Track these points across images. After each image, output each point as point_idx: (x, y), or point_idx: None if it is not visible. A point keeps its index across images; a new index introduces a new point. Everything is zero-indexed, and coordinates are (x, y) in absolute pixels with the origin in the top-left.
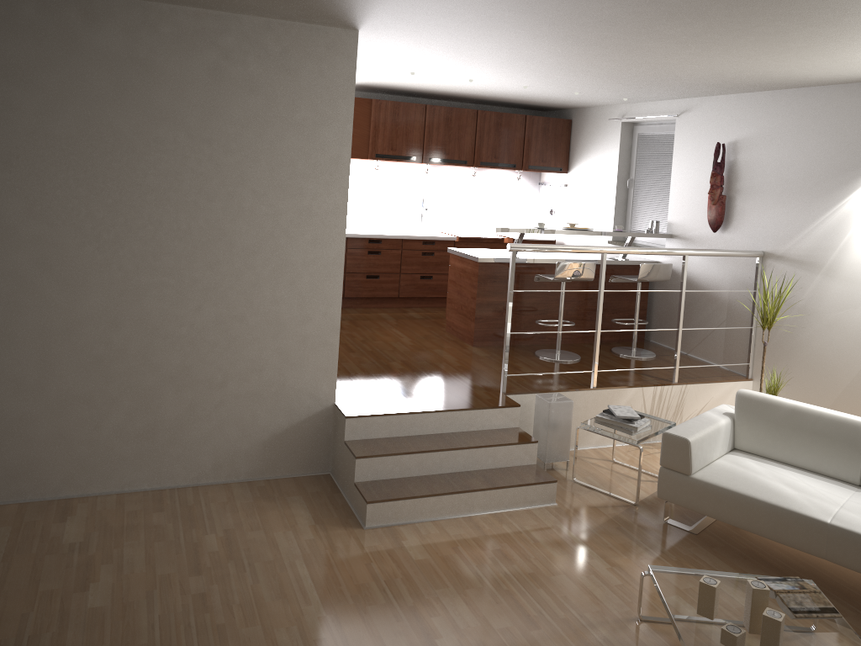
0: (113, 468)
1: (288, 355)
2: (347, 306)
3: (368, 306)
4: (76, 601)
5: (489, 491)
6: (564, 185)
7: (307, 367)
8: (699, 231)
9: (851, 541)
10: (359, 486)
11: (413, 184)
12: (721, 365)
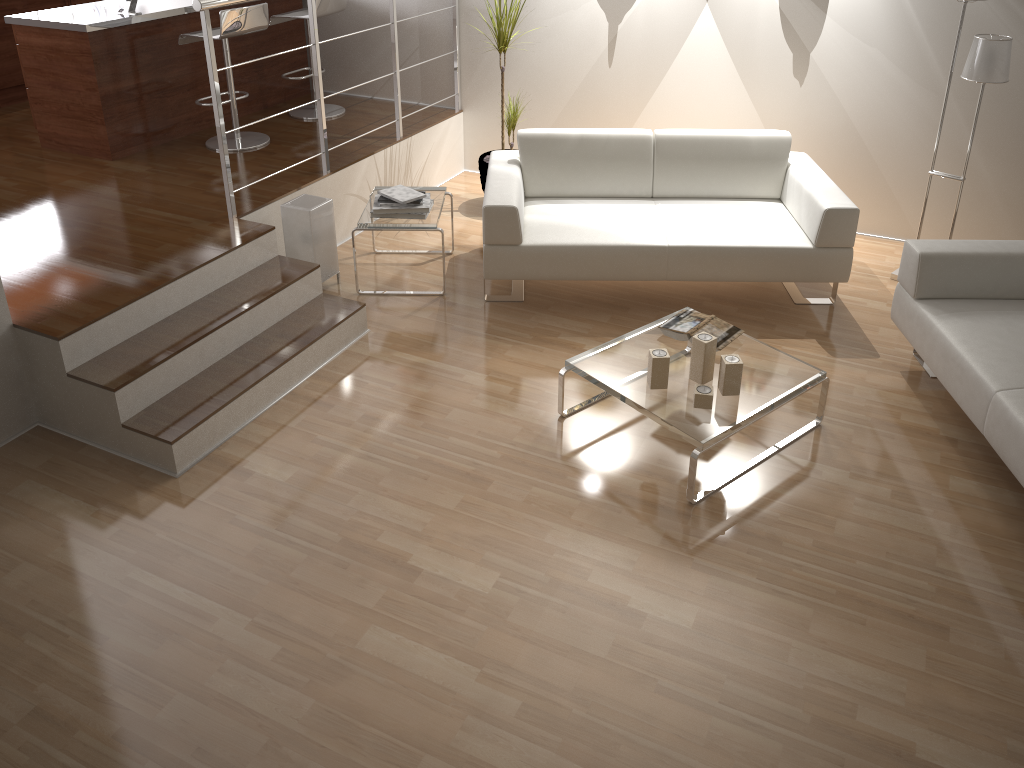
0: None
1: None
2: None
3: None
4: None
5: (304, 351)
6: None
7: None
8: None
9: (689, 255)
10: (136, 426)
11: None
12: (436, 103)
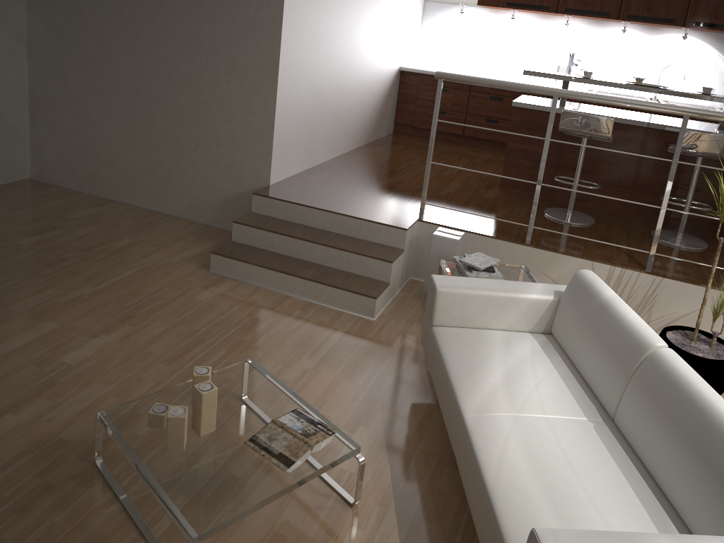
0: (135, 189)
1: (237, 138)
2: (467, 144)
3: (486, 148)
4: (18, 238)
5: (309, 282)
6: None
7: (250, 150)
8: None
9: (464, 445)
10: (228, 243)
11: (570, 39)
12: None
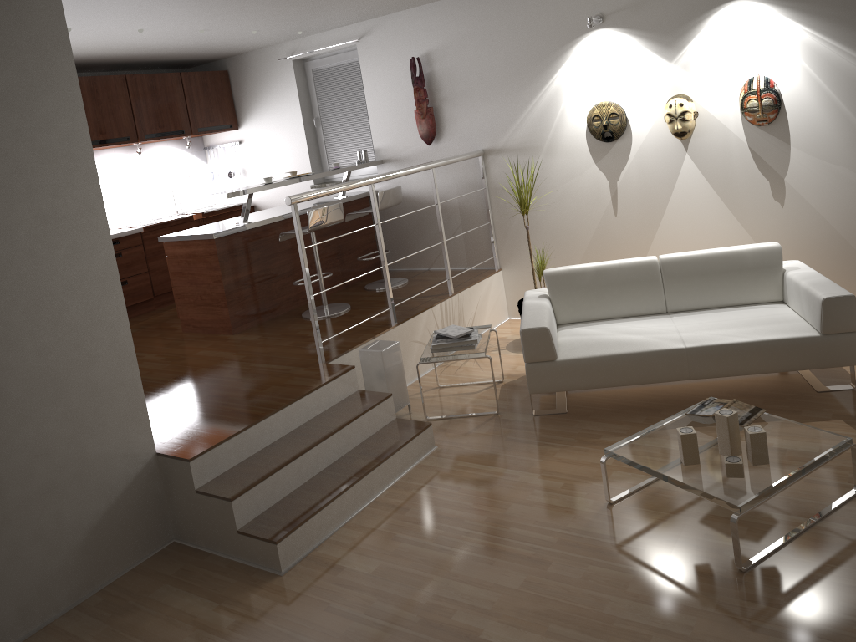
0: None
1: (81, 417)
2: None
3: None
4: None
5: (383, 464)
6: (239, 142)
7: (109, 422)
8: (411, 149)
9: (706, 354)
10: (248, 531)
11: None
12: (478, 264)
